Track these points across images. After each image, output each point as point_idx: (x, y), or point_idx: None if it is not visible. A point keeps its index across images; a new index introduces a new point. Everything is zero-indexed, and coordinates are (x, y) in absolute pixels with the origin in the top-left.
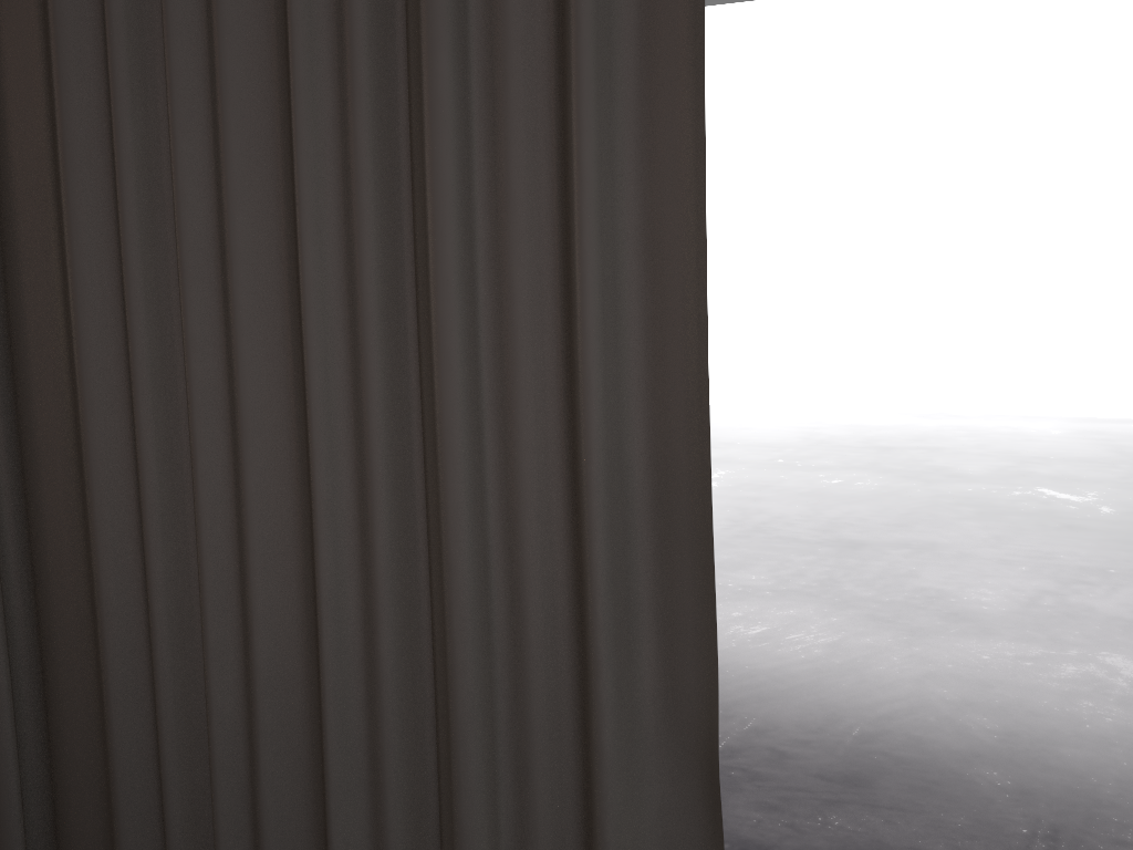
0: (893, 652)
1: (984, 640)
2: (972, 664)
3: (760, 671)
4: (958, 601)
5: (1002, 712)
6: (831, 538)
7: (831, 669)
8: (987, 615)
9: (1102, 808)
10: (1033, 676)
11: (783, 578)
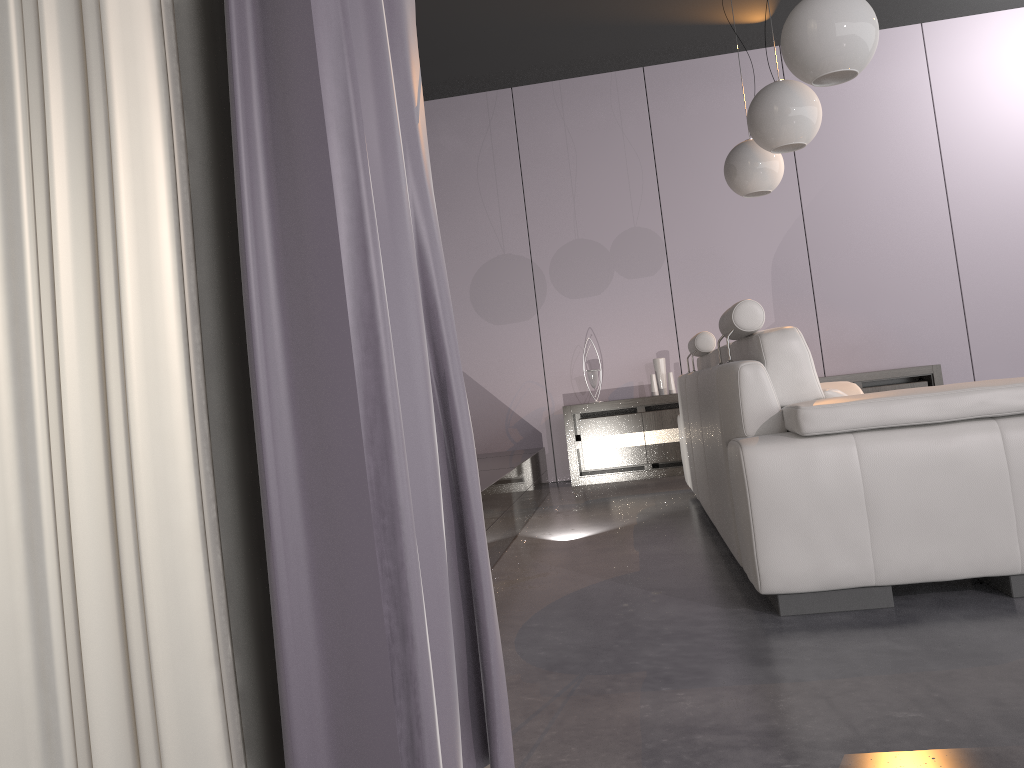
0: None
1: None
2: None
3: None
4: None
5: None
6: None
7: None
8: None
9: None
10: None
11: None
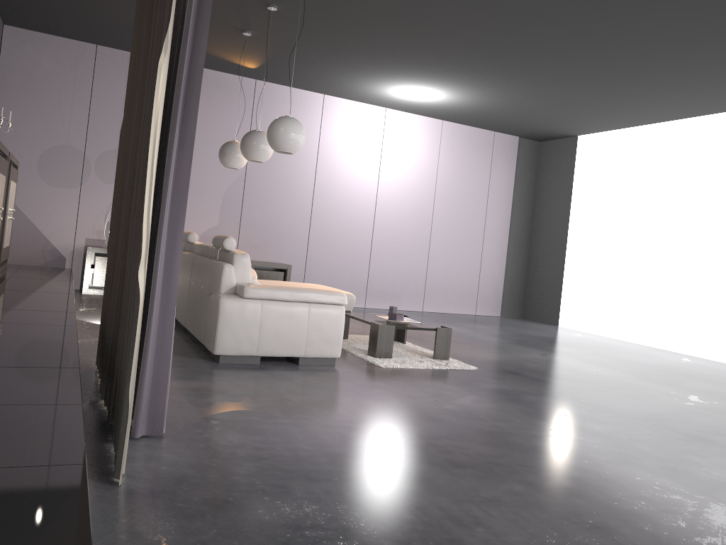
0: (591, 460)
1: (658, 476)
2: (621, 476)
3: (507, 440)
4: (694, 468)
5: (585, 485)
6: (696, 434)
7: (542, 451)
8: (693, 475)
9: (538, 509)
10: (643, 489)
11: (614, 432)
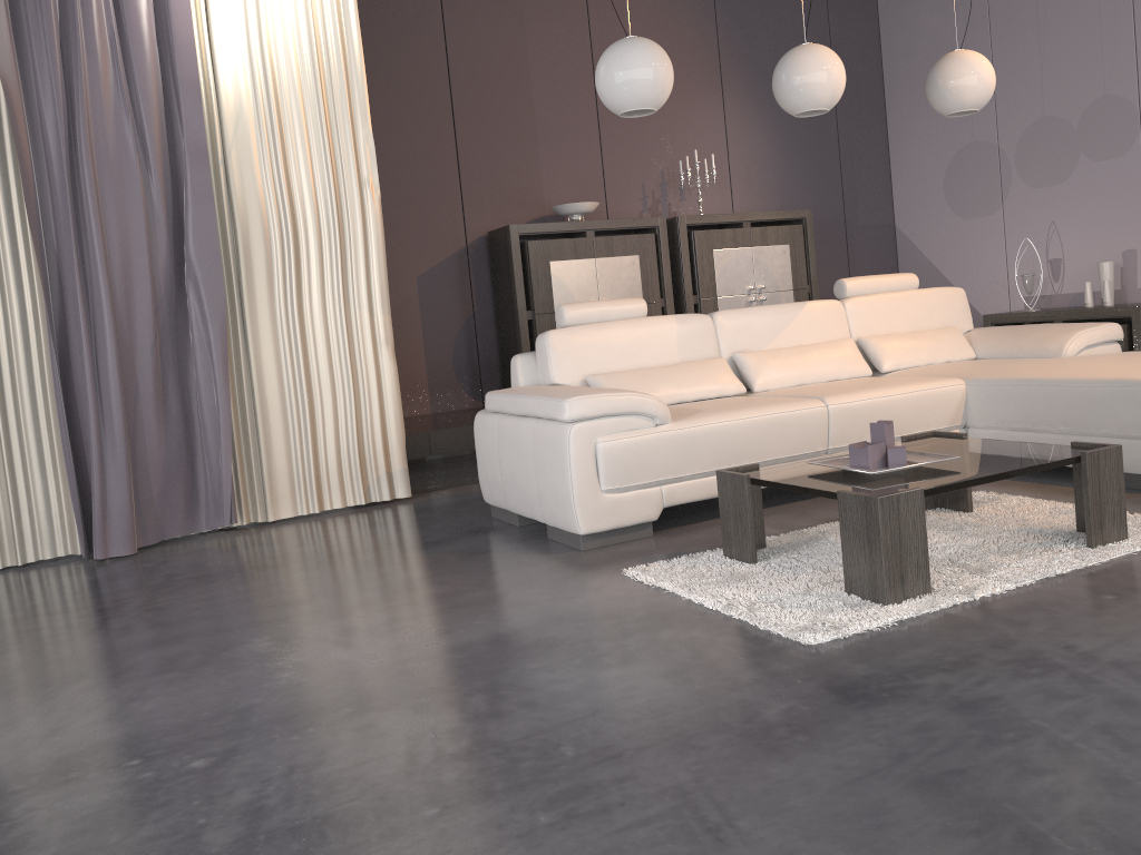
0: None
1: None
2: None
3: None
4: None
5: None
6: None
7: None
8: None
9: None
10: None
11: None
